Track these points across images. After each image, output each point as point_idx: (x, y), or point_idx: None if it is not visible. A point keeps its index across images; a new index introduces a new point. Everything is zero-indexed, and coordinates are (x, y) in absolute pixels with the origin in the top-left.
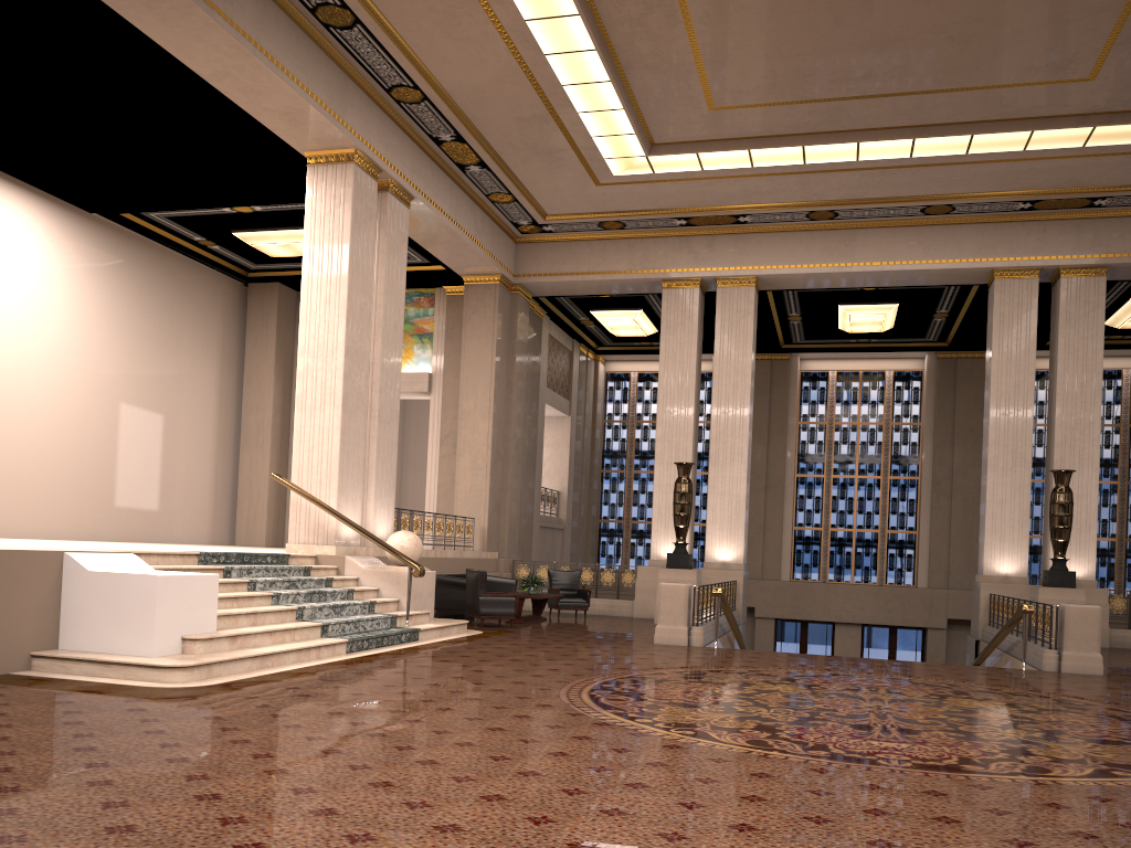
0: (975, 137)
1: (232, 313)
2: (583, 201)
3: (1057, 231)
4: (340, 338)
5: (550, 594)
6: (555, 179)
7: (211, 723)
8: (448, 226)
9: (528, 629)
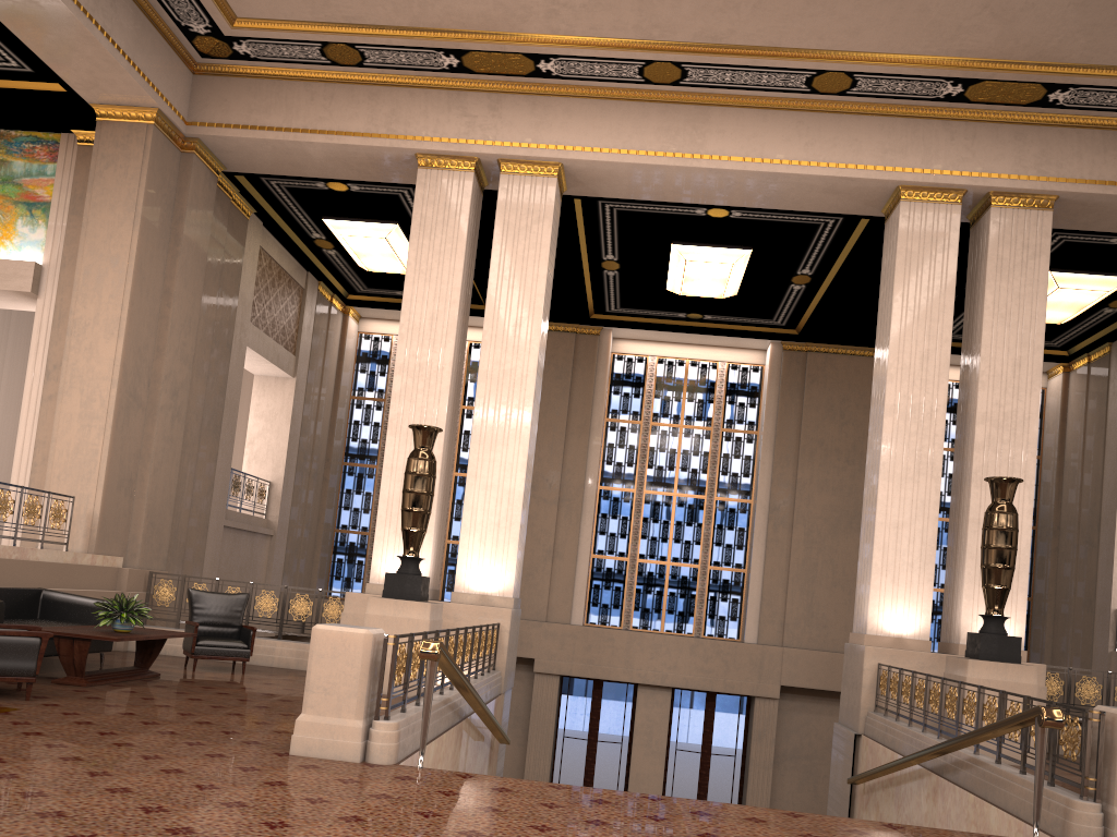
0: None
1: None
2: None
3: (991, 138)
4: None
5: (164, 633)
6: None
7: None
8: None
9: (60, 705)
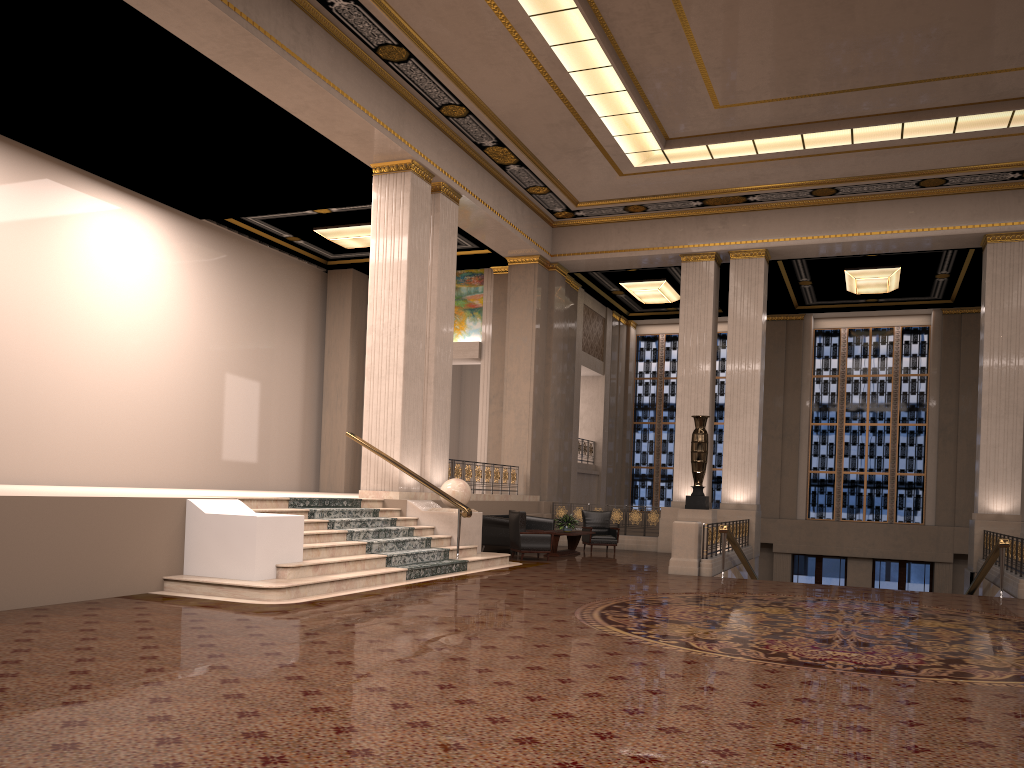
0: (960, 118)
1: (315, 295)
2: (609, 189)
3: None
4: (401, 318)
5: (583, 532)
6: (583, 172)
7: (298, 629)
8: (492, 218)
9: (562, 562)
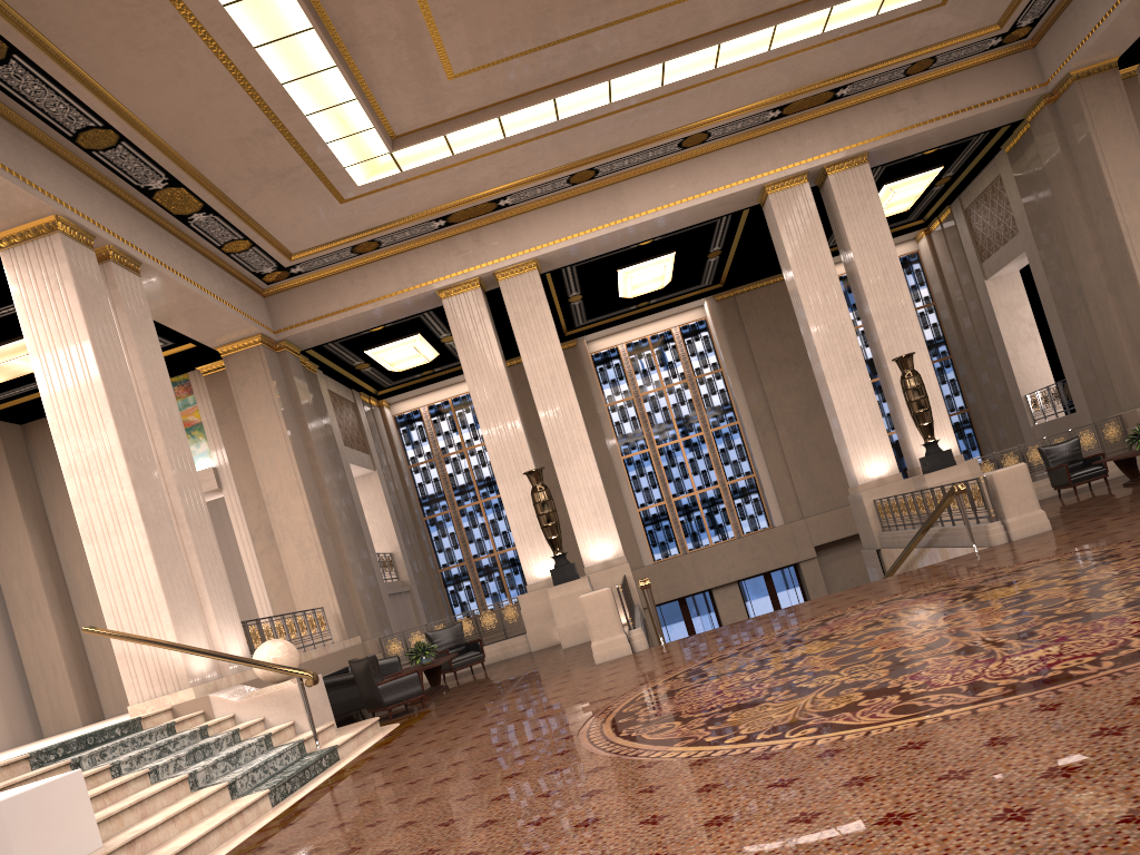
0: (722, 46)
1: None
2: (330, 226)
3: (810, 131)
4: (113, 441)
5: (444, 657)
6: (293, 207)
7: None
8: (190, 290)
9: (444, 702)
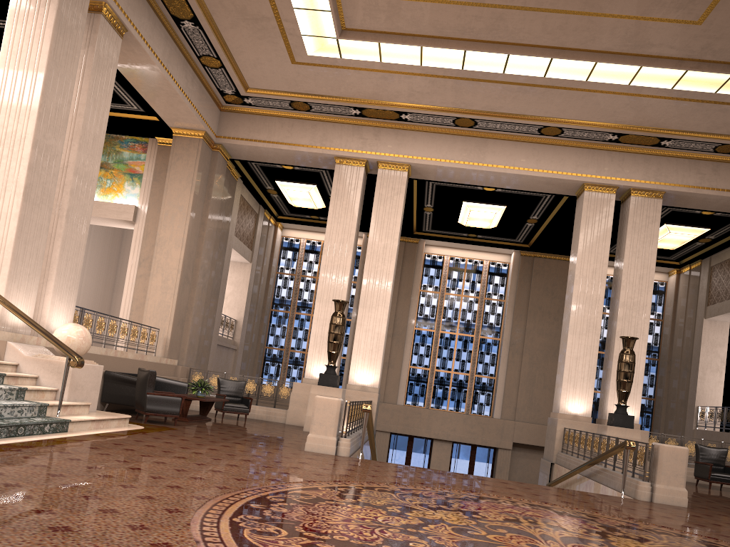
0: (598, 65)
1: None
2: (280, 78)
3: (632, 161)
4: (30, 130)
5: (216, 398)
6: (258, 50)
7: None
8: (160, 71)
9: (190, 428)
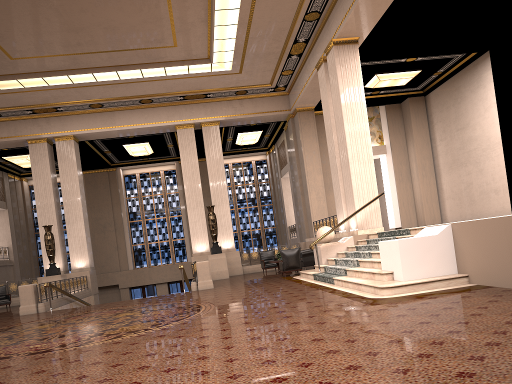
0: (142, 70)
1: None
2: None
3: (197, 108)
4: None
5: None
6: None
7: None
8: None
9: None
